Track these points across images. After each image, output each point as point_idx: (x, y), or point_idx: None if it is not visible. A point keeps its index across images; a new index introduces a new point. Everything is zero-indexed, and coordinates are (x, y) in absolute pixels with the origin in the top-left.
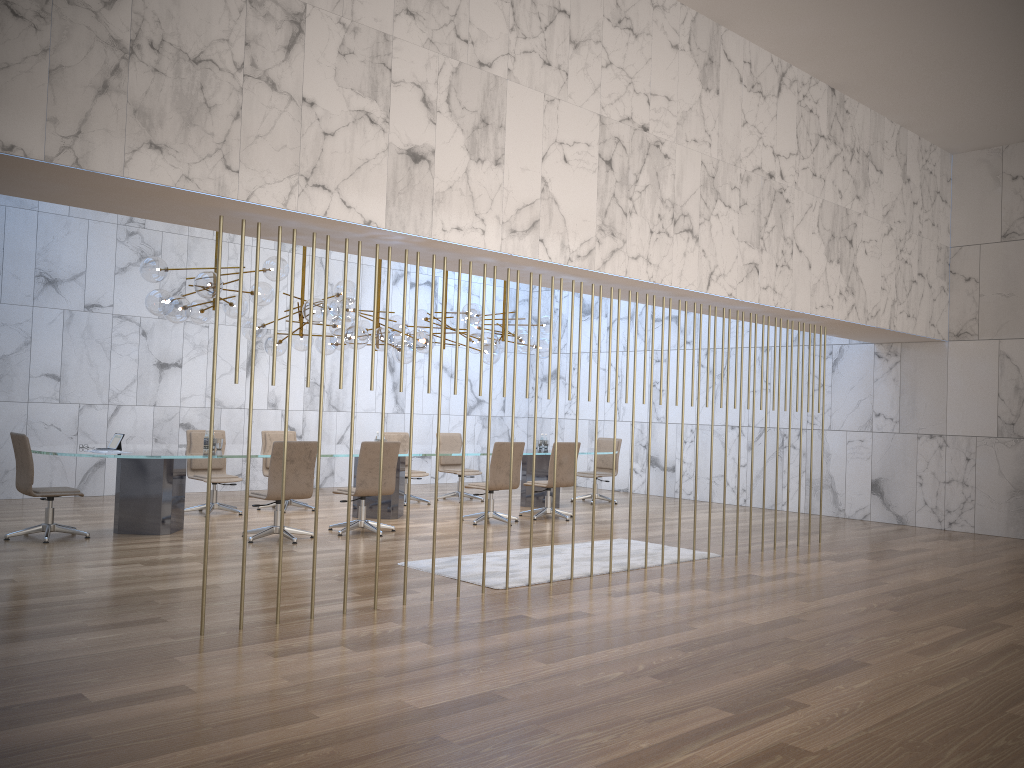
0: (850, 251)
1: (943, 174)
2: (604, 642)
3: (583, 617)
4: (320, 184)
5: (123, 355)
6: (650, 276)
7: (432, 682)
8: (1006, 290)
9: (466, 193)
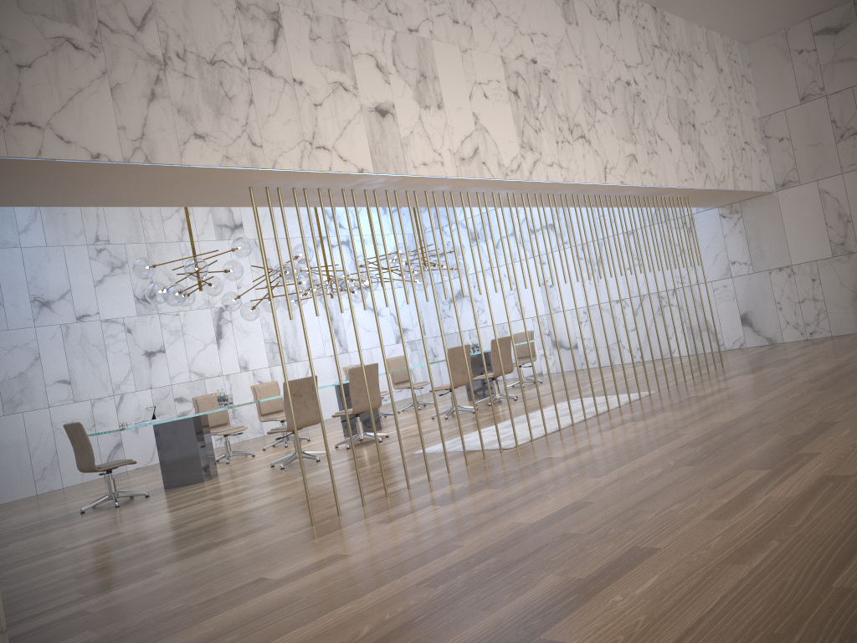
0: (695, 133)
1: (743, 61)
2: (627, 456)
3: (595, 447)
4: (321, 146)
5: (116, 352)
6: (564, 177)
7: (525, 507)
8: (813, 141)
9: (423, 135)
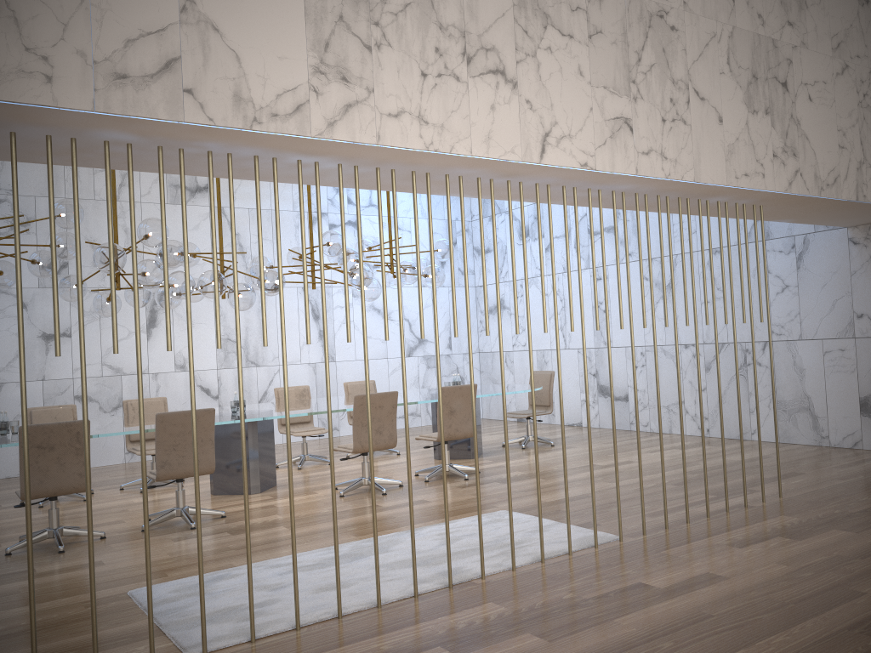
0: (785, 97)
1: None
2: None
3: None
4: None
5: (1, 330)
6: (428, 142)
7: None
8: None
9: None
